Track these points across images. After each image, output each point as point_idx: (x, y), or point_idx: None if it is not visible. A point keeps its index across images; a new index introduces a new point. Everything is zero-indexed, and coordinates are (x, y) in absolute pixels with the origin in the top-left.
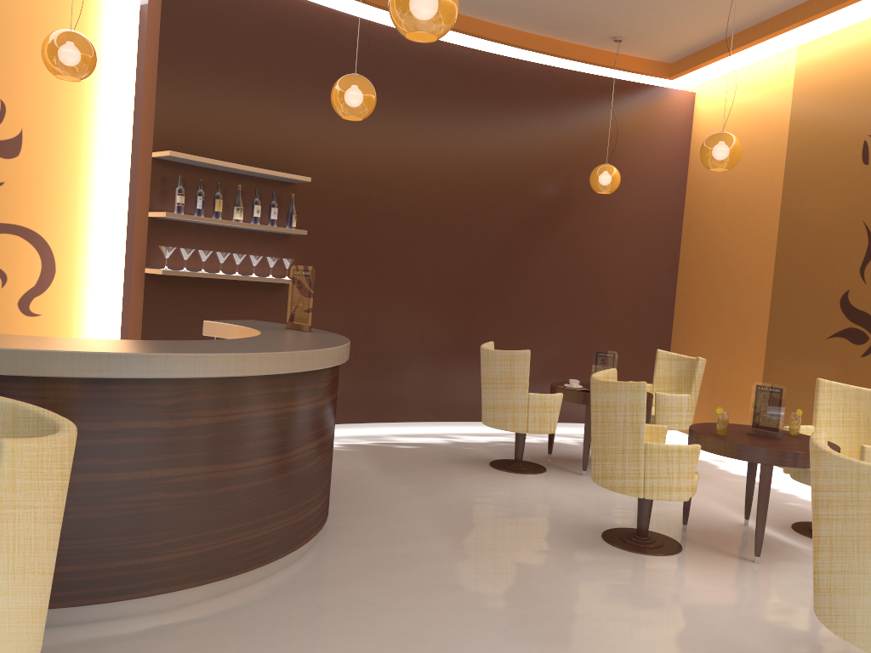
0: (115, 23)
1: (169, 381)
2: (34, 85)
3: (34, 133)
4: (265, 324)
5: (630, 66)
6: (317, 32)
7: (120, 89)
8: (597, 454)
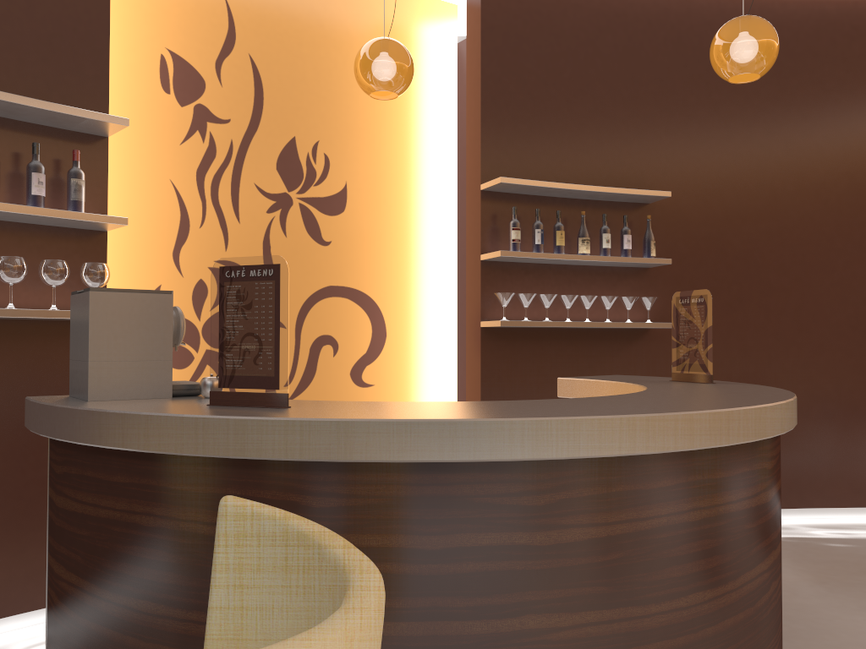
0: (433, 57)
1: (540, 465)
2: (356, 134)
3: (358, 186)
4: (639, 378)
5: None
6: (662, 16)
7: (442, 128)
8: None
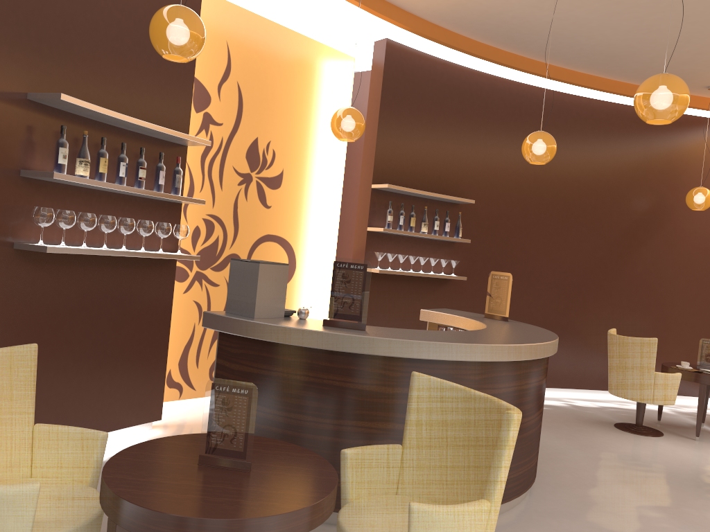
0: (338, 91)
1: (478, 363)
2: (291, 138)
3: (289, 171)
4: (463, 313)
5: None
6: (479, 92)
7: None
8: None
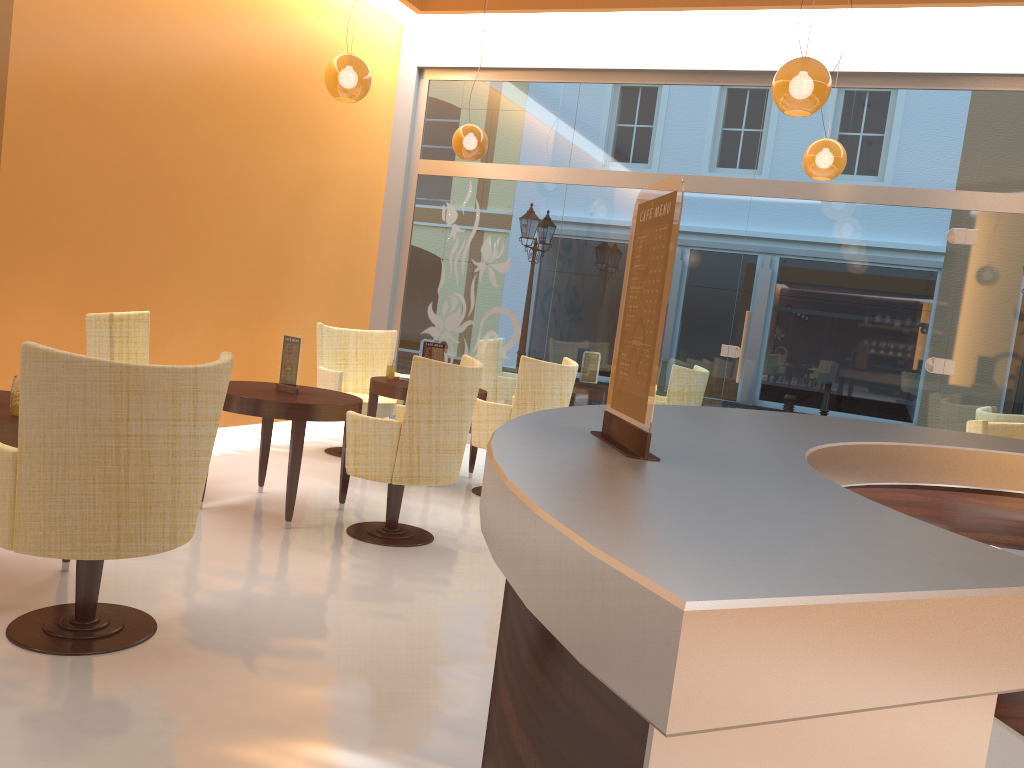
0: None
1: None
2: None
3: None
4: (693, 500)
5: None
6: None
7: None
8: (173, 499)
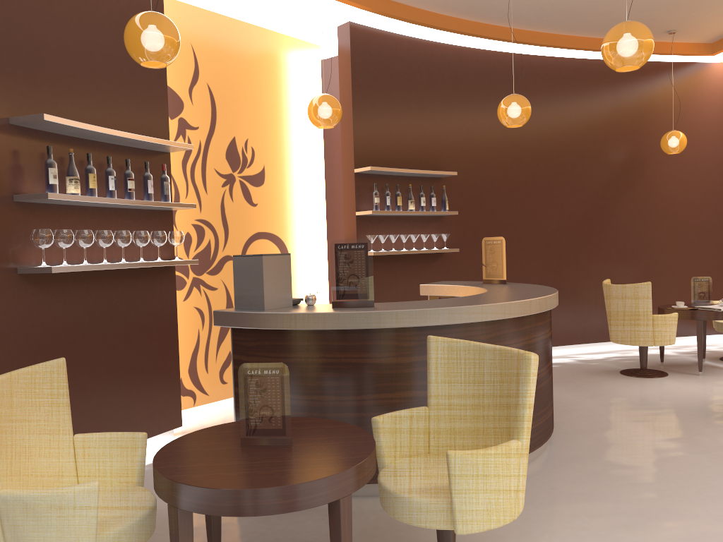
0: (308, 80)
1: (486, 322)
2: (268, 133)
3: (270, 167)
4: (461, 282)
5: (679, 51)
6: (446, 64)
7: (314, 127)
8: None
